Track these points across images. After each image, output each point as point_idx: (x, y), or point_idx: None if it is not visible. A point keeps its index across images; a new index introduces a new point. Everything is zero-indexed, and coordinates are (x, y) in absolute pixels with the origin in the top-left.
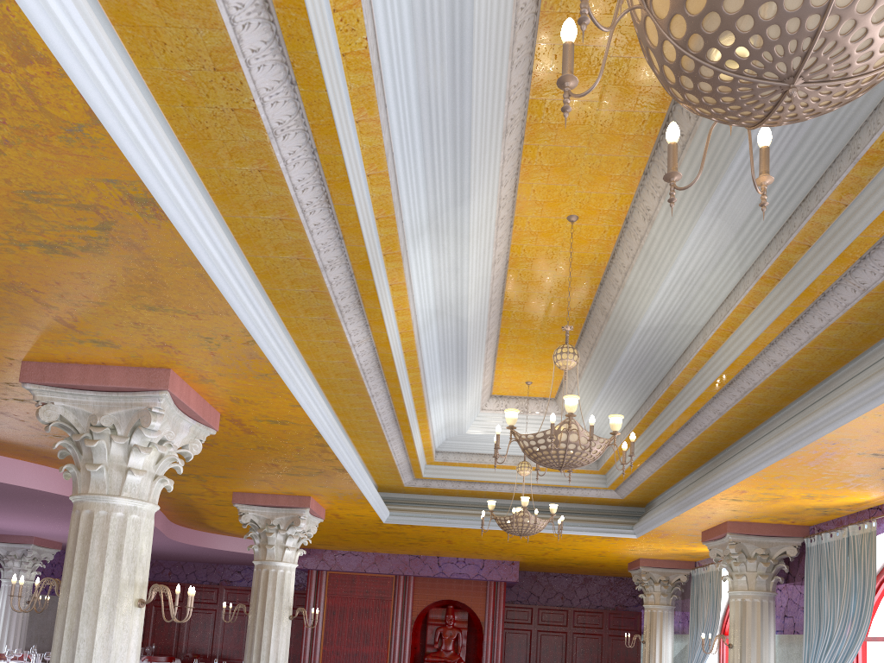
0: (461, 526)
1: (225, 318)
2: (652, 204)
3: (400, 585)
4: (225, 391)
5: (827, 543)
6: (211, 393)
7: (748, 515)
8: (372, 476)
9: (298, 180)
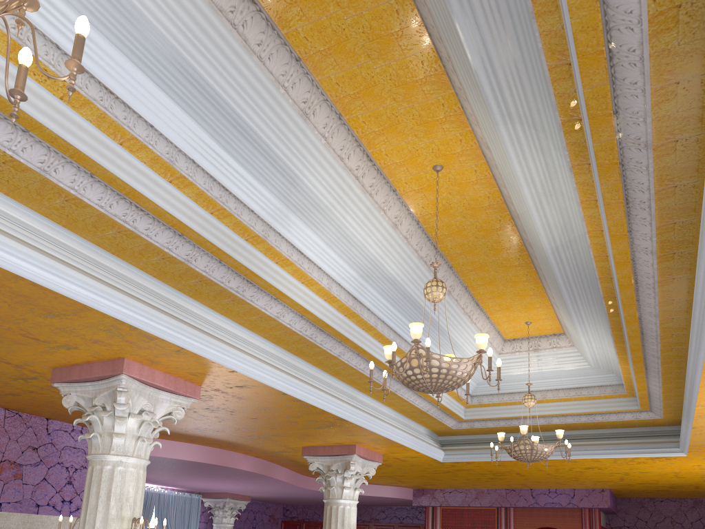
0: (507, 459)
1: (93, 312)
2: (480, 132)
3: (501, 516)
4: (177, 368)
5: None
6: (172, 371)
7: None
8: (419, 424)
9: (98, 200)
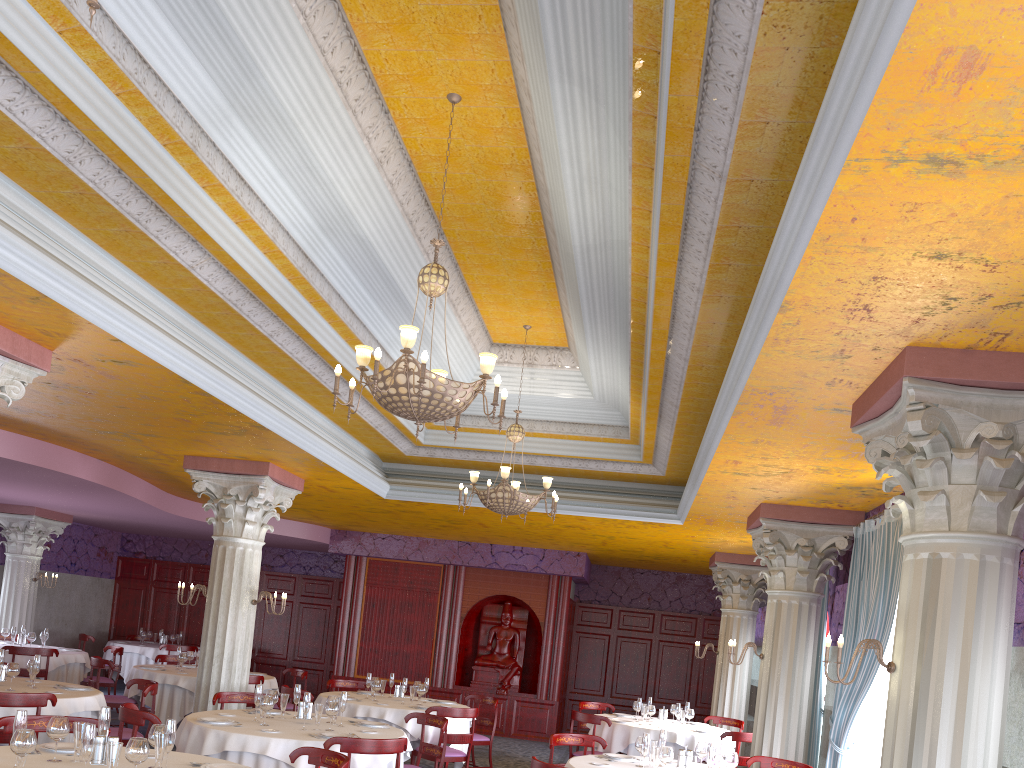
0: (473, 504)
1: None
2: (522, 72)
3: (448, 576)
4: (23, 321)
5: (871, 532)
6: (12, 323)
7: (778, 496)
8: (361, 442)
9: None
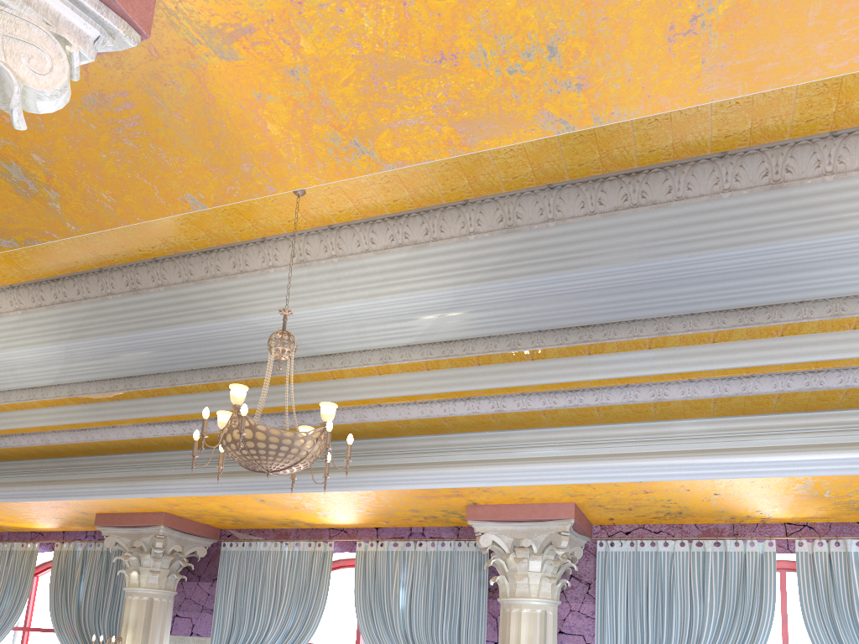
0: None
1: None
2: (6, 306)
3: None
4: None
5: None
6: None
7: None
8: None
9: None
